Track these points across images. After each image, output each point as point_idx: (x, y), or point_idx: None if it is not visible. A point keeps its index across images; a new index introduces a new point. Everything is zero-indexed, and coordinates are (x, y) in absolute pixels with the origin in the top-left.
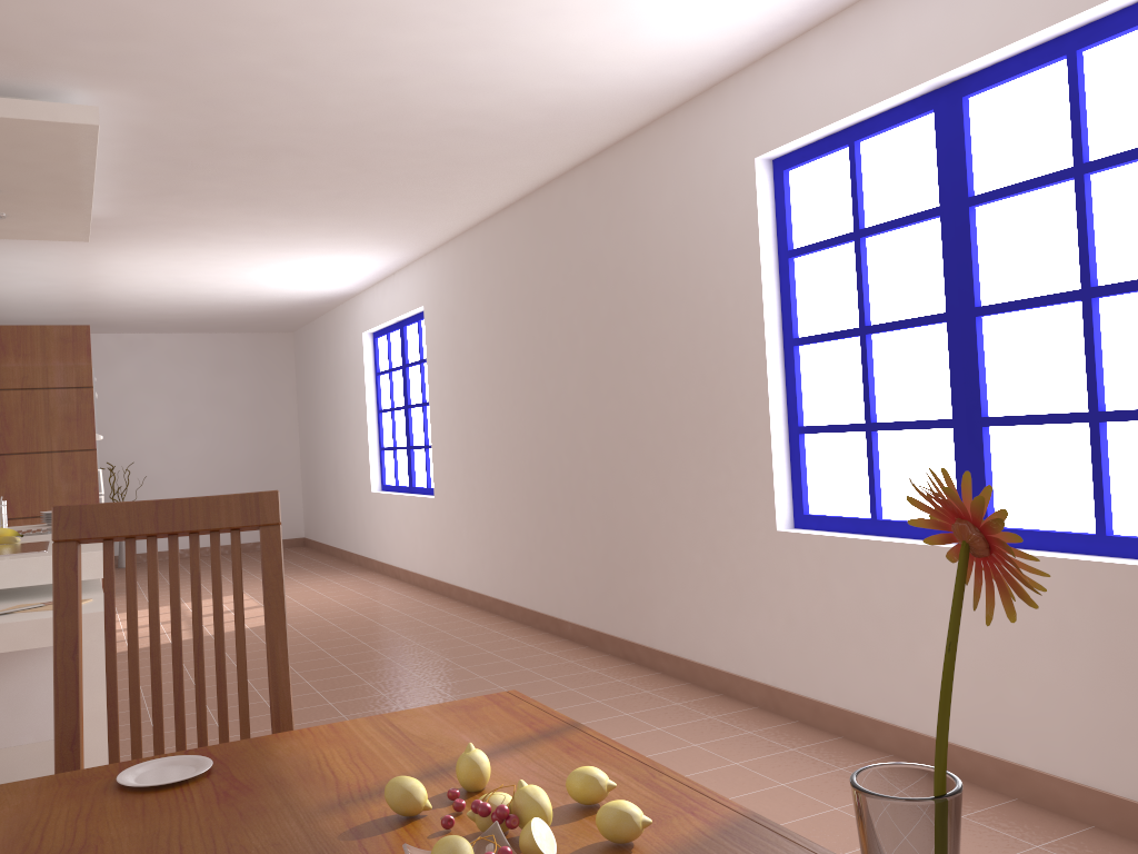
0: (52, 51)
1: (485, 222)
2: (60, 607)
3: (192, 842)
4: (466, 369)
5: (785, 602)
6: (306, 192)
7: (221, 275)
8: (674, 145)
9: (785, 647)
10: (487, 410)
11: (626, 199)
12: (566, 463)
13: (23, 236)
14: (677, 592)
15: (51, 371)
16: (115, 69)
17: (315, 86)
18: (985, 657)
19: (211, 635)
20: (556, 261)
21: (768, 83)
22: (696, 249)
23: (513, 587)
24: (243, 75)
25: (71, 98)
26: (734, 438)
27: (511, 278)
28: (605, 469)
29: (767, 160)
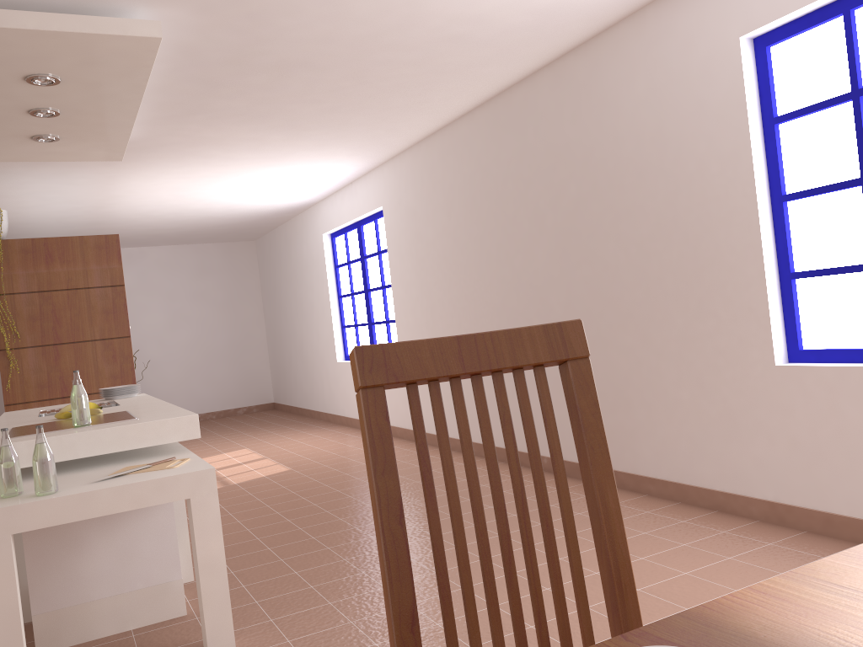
0: None
1: (442, 130)
2: (378, 464)
3: None
4: (428, 254)
5: (787, 427)
6: (305, 107)
7: (214, 191)
8: (645, 38)
9: (788, 467)
10: (451, 286)
11: (593, 92)
12: (536, 323)
13: (69, 158)
14: (662, 425)
15: (90, 274)
16: None
17: None
18: None
19: (236, 484)
20: (519, 154)
21: None
22: (673, 126)
23: None
24: None
25: (133, 17)
26: (722, 288)
27: (472, 173)
28: None
29: (749, 39)
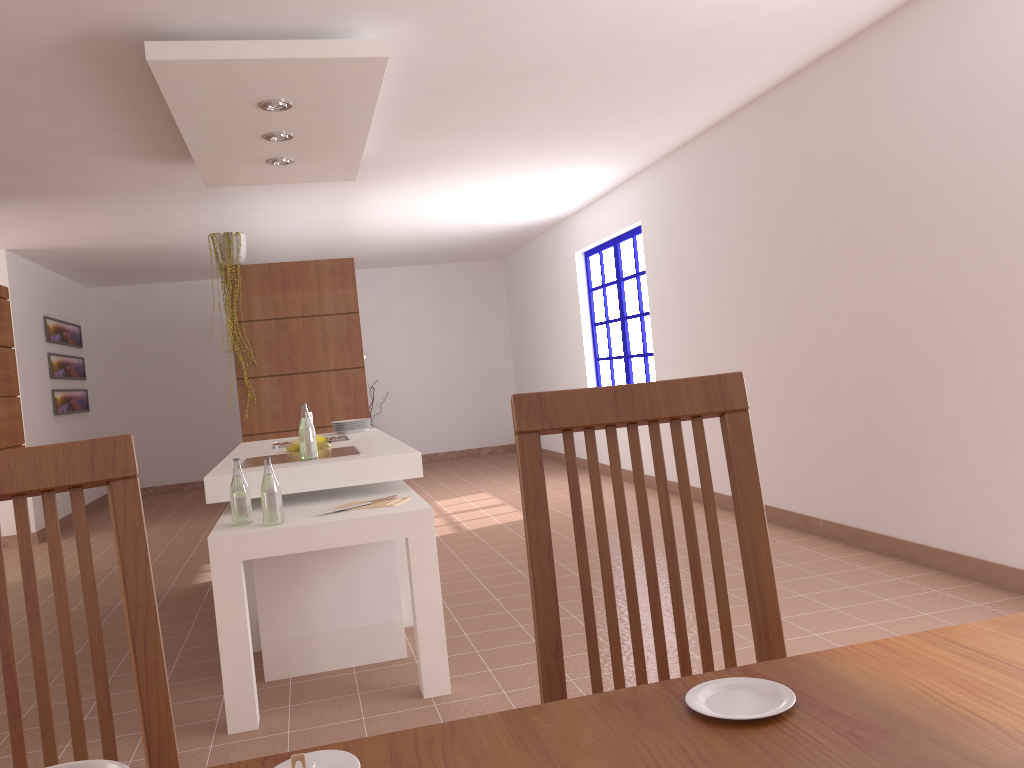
0: None
1: (709, 131)
2: (530, 504)
3: None
4: (690, 277)
5: None
6: (547, 115)
7: (454, 207)
8: (951, 14)
9: None
10: (716, 315)
11: (886, 82)
12: (813, 361)
13: (304, 179)
14: (961, 488)
15: (325, 300)
16: None
17: None
18: None
19: (471, 530)
20: (797, 159)
21: None
22: (984, 123)
23: None
24: None
25: (361, 35)
26: None
27: (742, 182)
28: (863, 365)
29: None
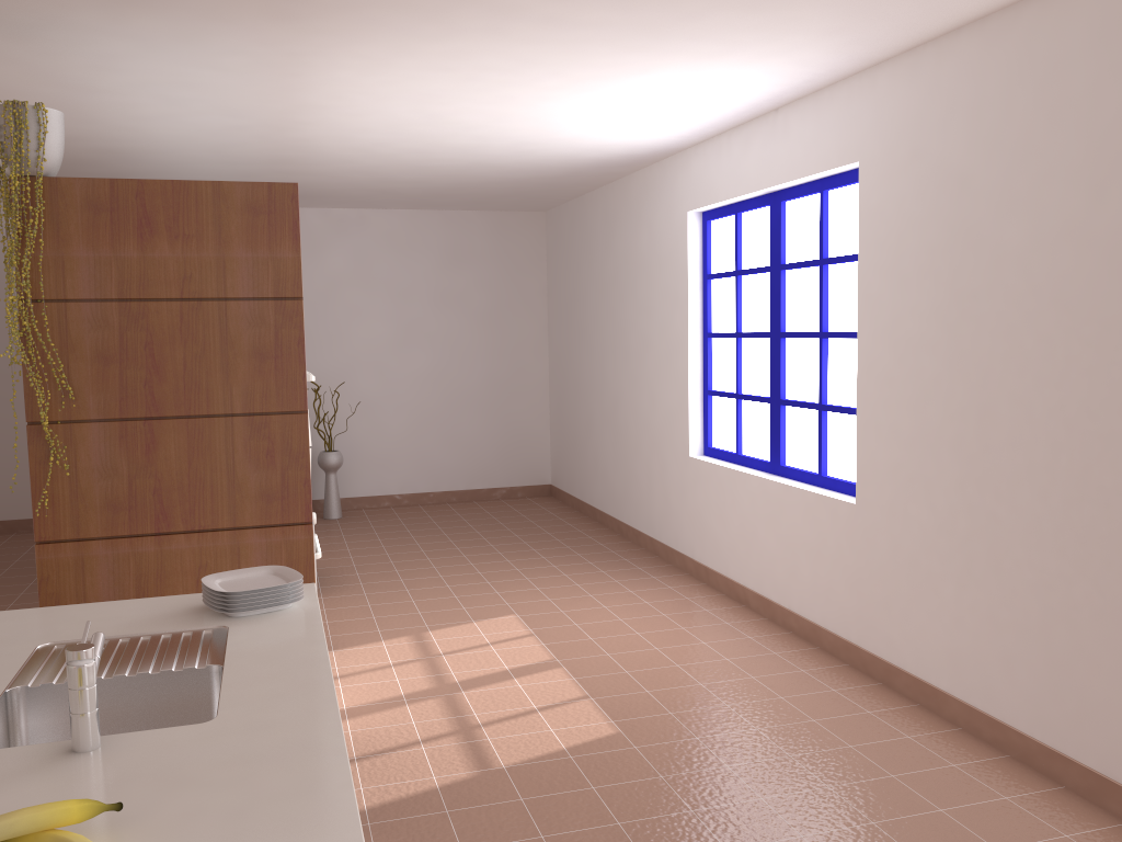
0: None
1: None
2: None
3: None
4: (993, 285)
5: None
6: None
7: (500, 107)
8: None
9: None
10: (1068, 375)
11: None
12: None
13: None
14: None
15: (231, 268)
16: None
17: None
18: None
19: (505, 769)
20: None
21: None
22: None
23: None
24: None
25: None
26: None
27: None
28: None
29: None
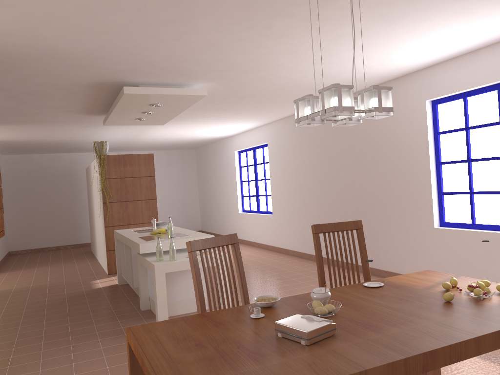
0: (202, 75)
1: None
2: (318, 249)
3: (406, 294)
4: (289, 167)
5: (437, 252)
6: (244, 107)
7: (189, 131)
8: None
9: (437, 267)
10: (300, 183)
11: None
12: (339, 203)
13: (144, 124)
14: (390, 249)
15: (141, 171)
16: (217, 78)
17: (275, 79)
18: None
19: None
20: (334, 130)
21: (431, 75)
22: (399, 130)
23: (313, 248)
24: (256, 77)
25: (195, 85)
26: (416, 196)
27: (312, 134)
28: (357, 205)
29: (429, 101)
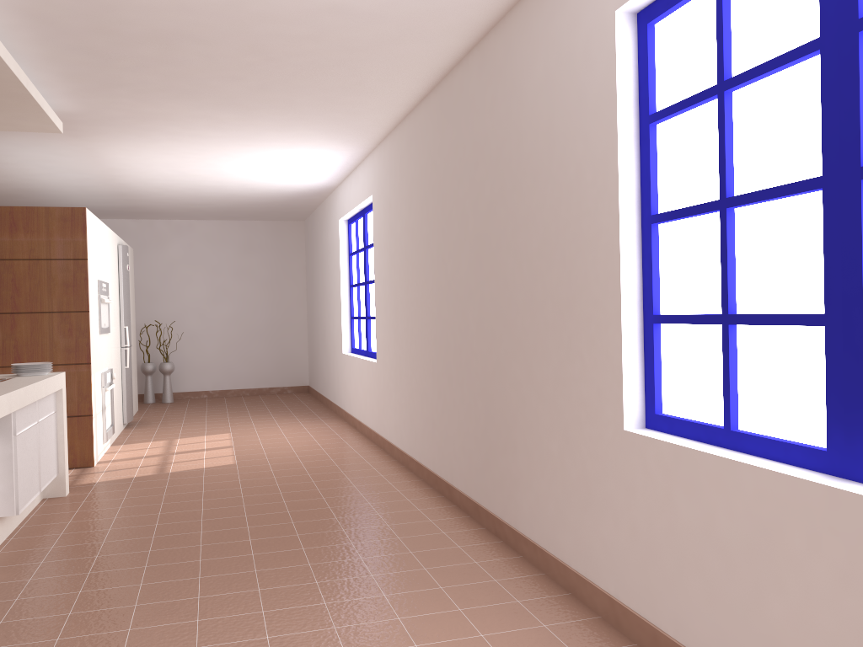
0: None
1: (409, 116)
2: None
3: None
4: (396, 250)
5: (629, 510)
6: (230, 84)
7: (212, 168)
8: (544, 12)
9: (627, 560)
10: (408, 288)
11: (506, 77)
12: (458, 339)
13: (4, 127)
14: (537, 478)
15: (53, 245)
16: None
17: None
18: (850, 633)
19: (170, 472)
20: (454, 146)
21: None
22: (560, 121)
23: (422, 449)
24: None
25: None
26: (588, 325)
27: (425, 165)
28: (485, 348)
29: (630, 14)
